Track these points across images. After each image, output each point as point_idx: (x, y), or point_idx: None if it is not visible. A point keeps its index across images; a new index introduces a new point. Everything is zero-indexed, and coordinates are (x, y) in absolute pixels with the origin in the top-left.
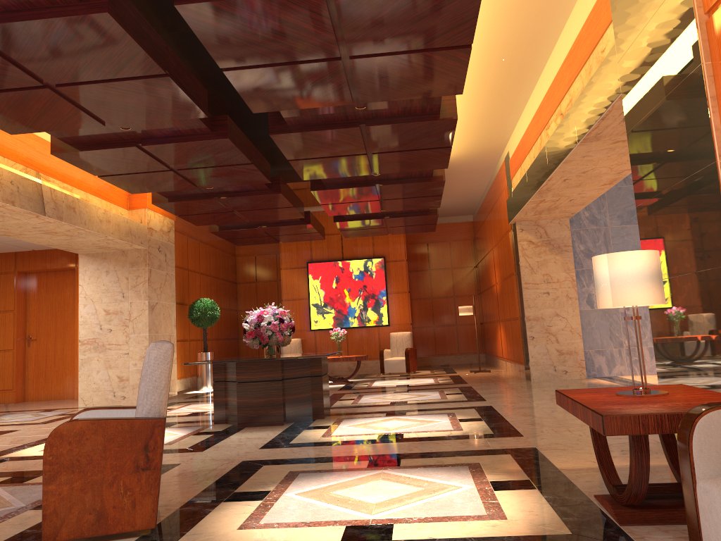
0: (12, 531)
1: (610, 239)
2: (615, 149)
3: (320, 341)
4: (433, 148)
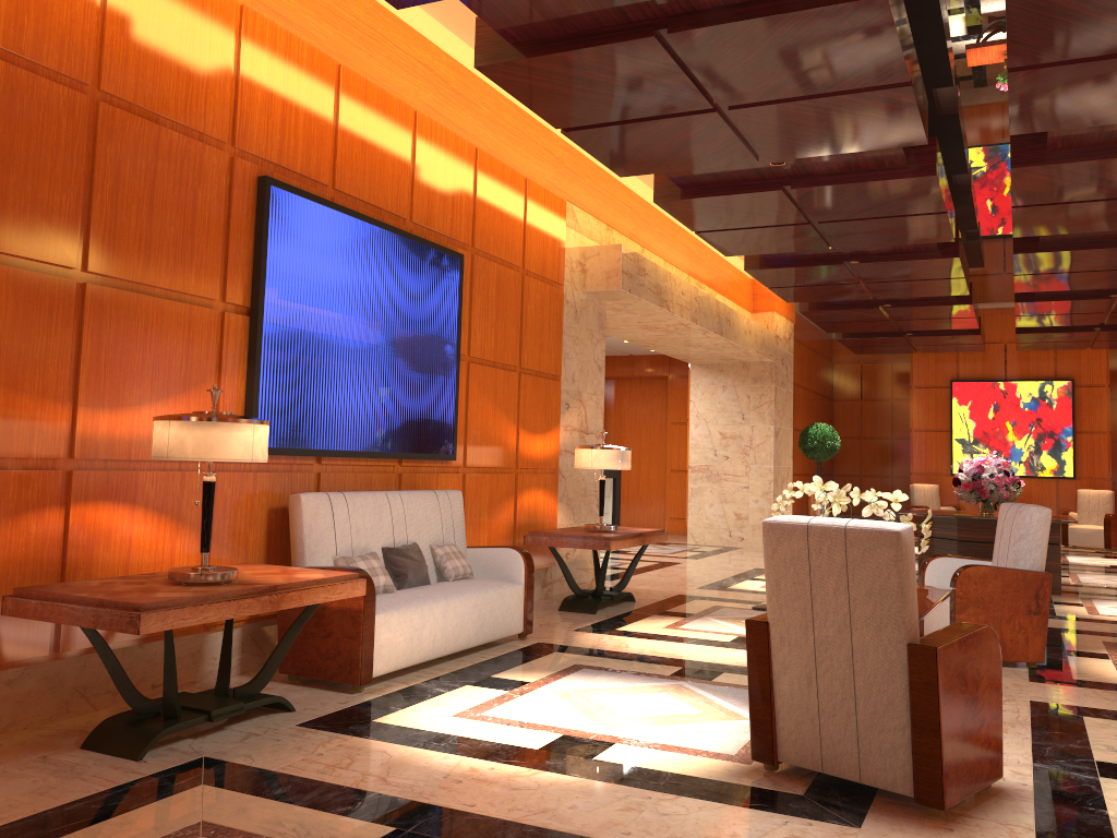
0: None
1: None
2: None
3: None
4: None
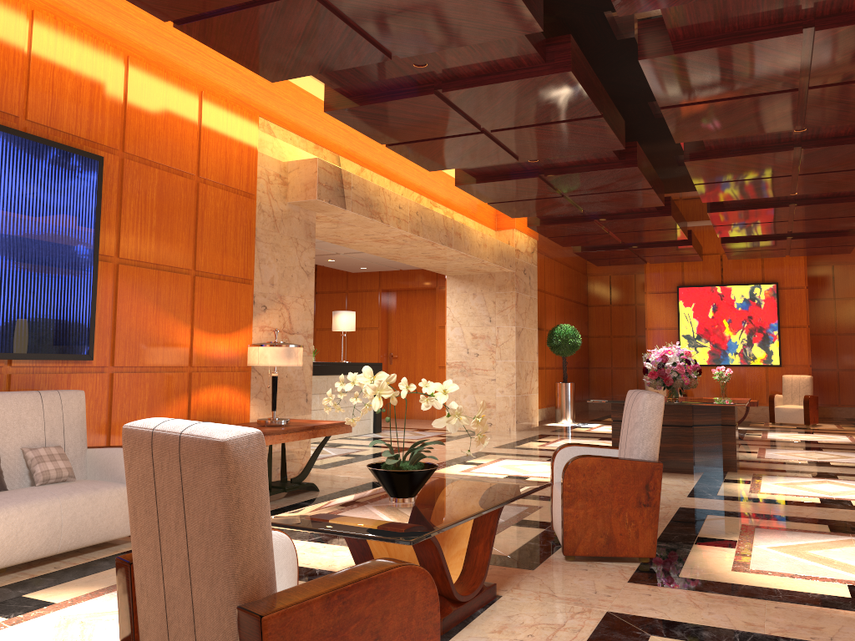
0: (517, 541)
1: None
2: None
3: None
4: None
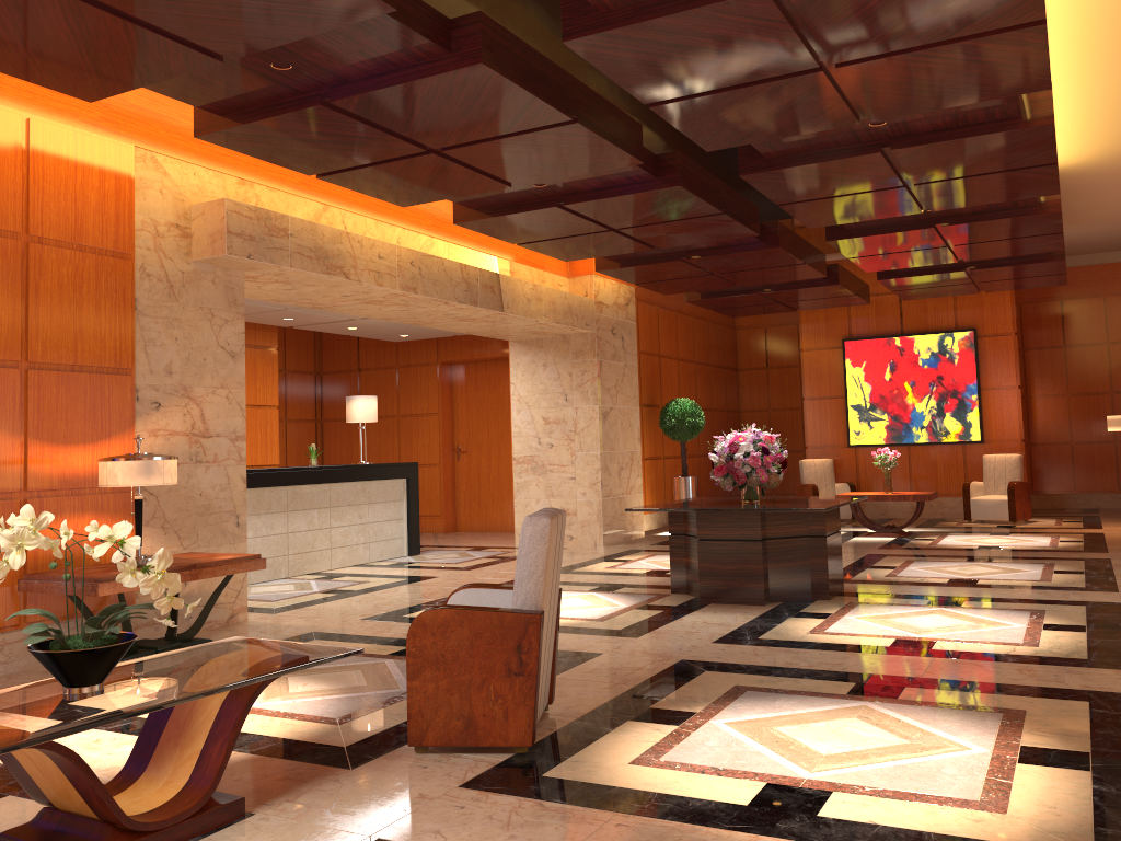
0: (388, 722)
1: None
2: None
3: (863, 463)
4: (1022, 167)
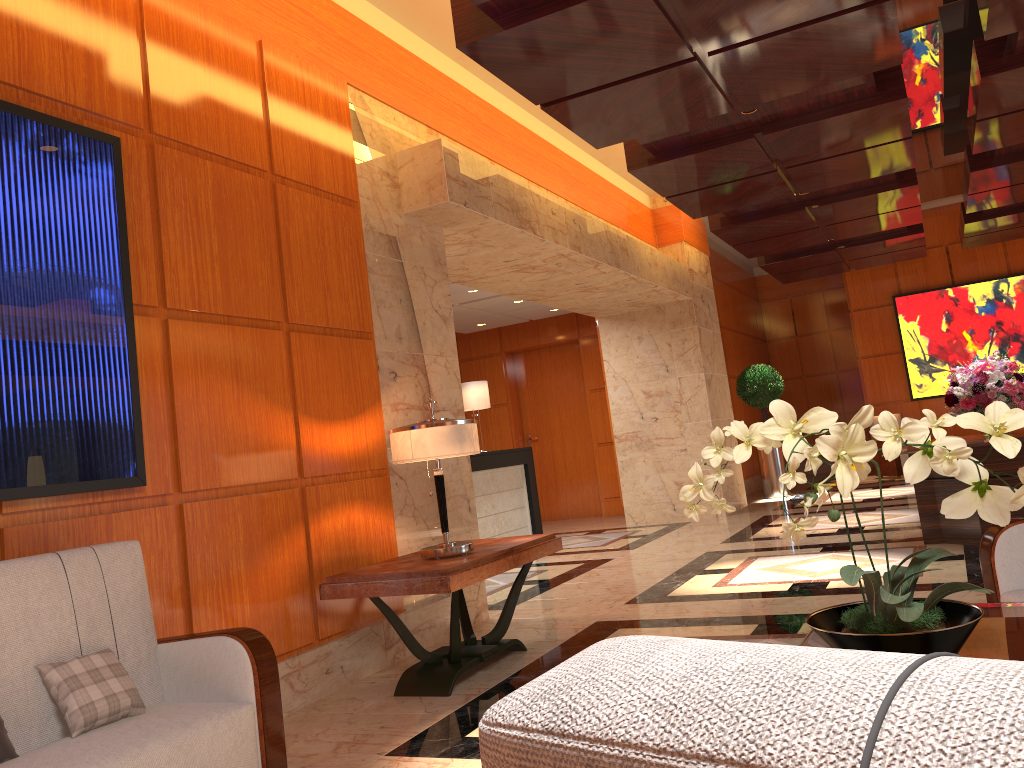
0: None
1: None
2: None
3: None
4: None
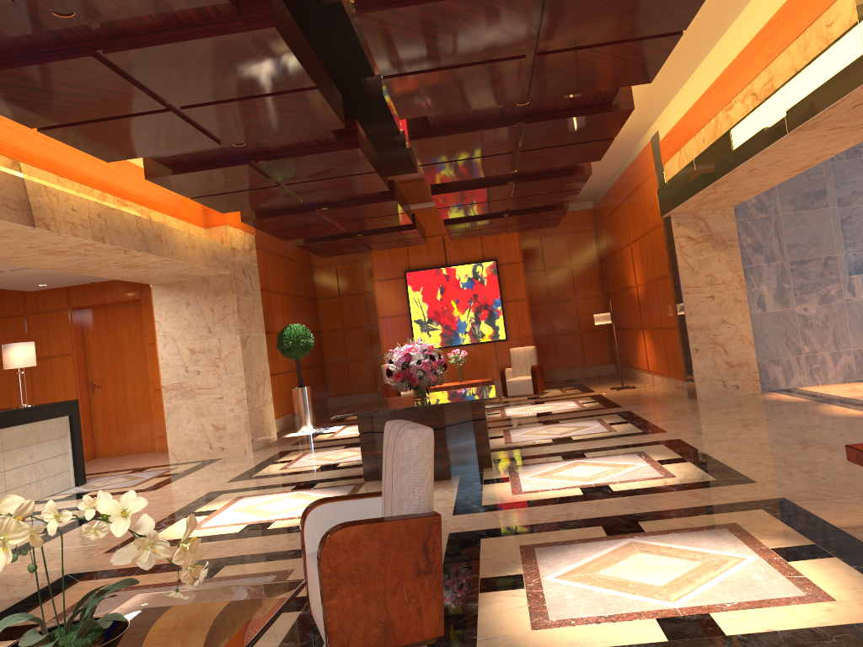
0: (267, 645)
1: (782, 229)
2: (826, 136)
3: None
4: (592, 140)
